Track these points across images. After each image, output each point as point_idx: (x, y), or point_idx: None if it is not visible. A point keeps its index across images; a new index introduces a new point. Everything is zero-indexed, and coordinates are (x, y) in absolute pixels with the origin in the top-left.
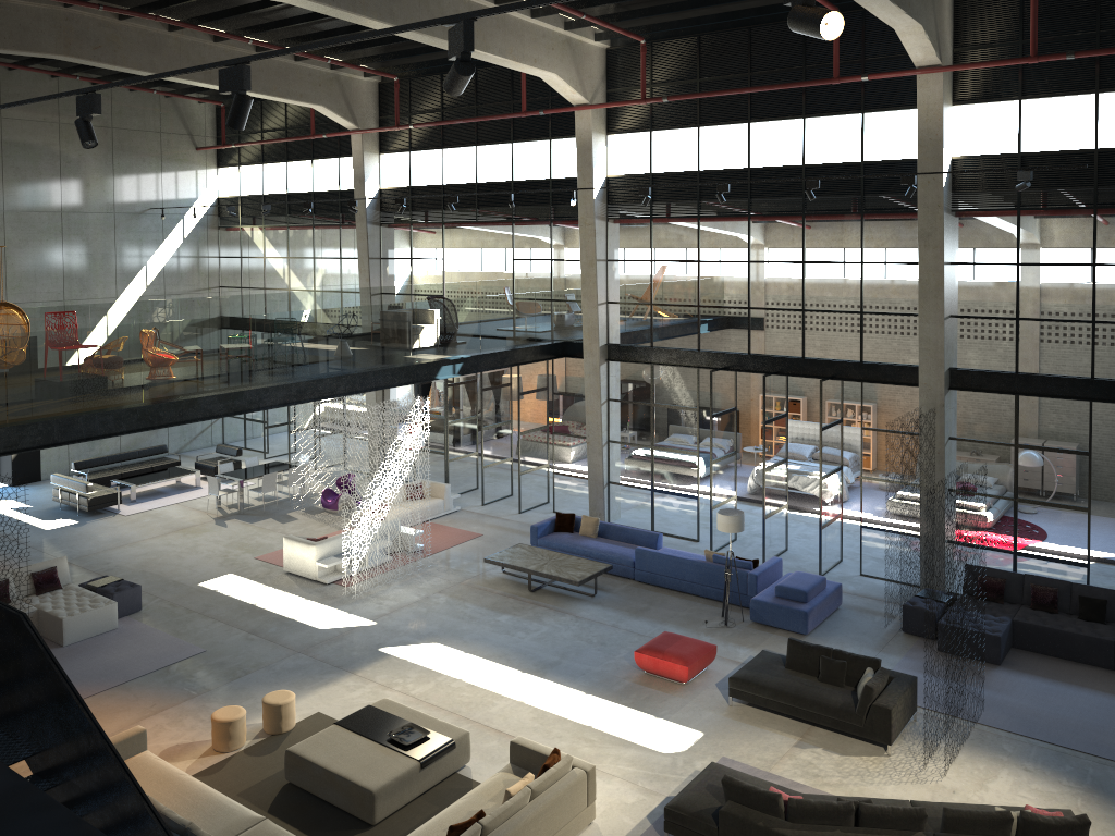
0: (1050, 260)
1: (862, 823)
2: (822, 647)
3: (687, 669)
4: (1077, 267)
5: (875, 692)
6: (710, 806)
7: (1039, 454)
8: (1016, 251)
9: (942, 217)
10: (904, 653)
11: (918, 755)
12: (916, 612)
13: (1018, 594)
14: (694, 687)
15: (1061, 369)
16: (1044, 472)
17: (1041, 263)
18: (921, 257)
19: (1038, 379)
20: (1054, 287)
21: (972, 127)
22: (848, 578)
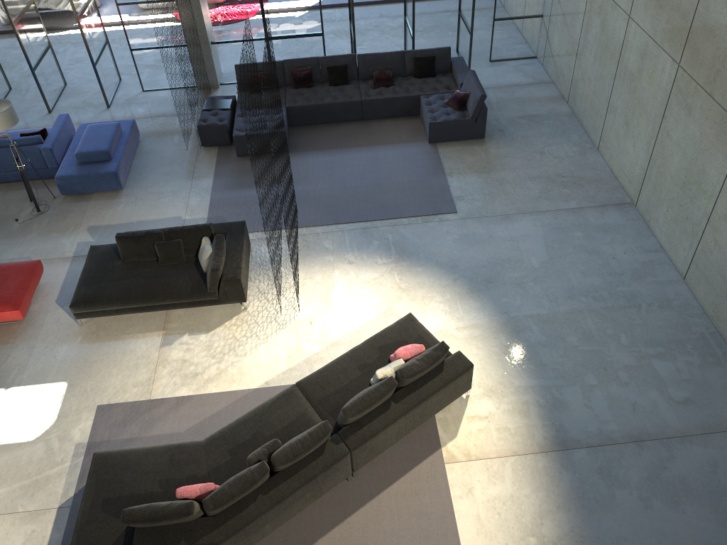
0: None
1: (278, 469)
2: (153, 233)
3: (20, 312)
4: None
5: (222, 269)
6: (117, 535)
7: None
8: None
9: None
10: (213, 172)
11: (269, 294)
12: (210, 129)
13: (282, 79)
14: (34, 319)
15: None
16: None
17: None
18: None
19: None
20: None
21: None
22: (134, 99)
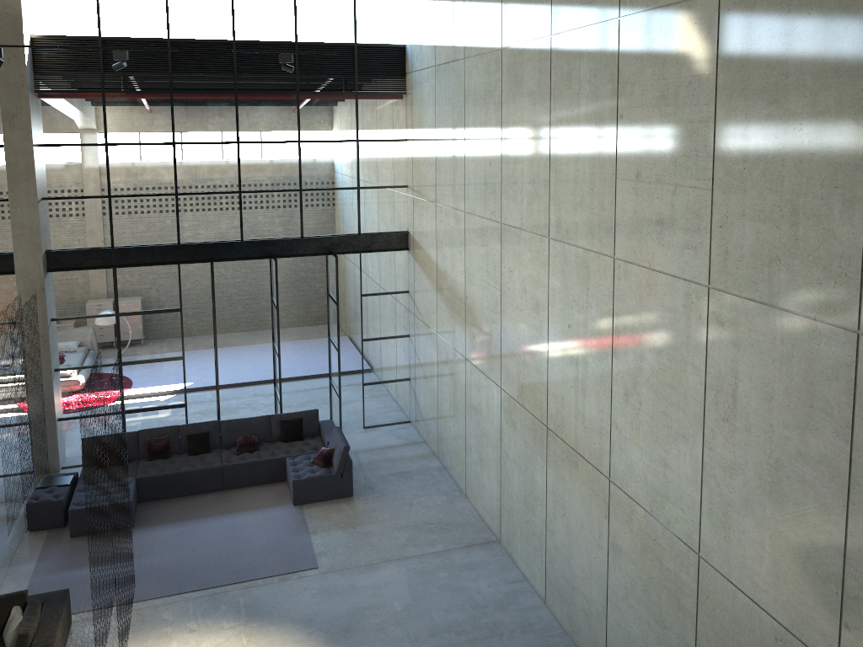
0: (136, 140)
1: None
2: None
3: None
4: (160, 146)
5: (32, 636)
6: None
7: (139, 318)
8: (104, 132)
9: (28, 97)
10: (37, 556)
11: None
12: (42, 506)
13: (135, 451)
14: None
15: (152, 239)
16: (144, 334)
17: (128, 143)
18: (8, 139)
19: (133, 250)
20: (141, 165)
21: (51, 7)
22: None
